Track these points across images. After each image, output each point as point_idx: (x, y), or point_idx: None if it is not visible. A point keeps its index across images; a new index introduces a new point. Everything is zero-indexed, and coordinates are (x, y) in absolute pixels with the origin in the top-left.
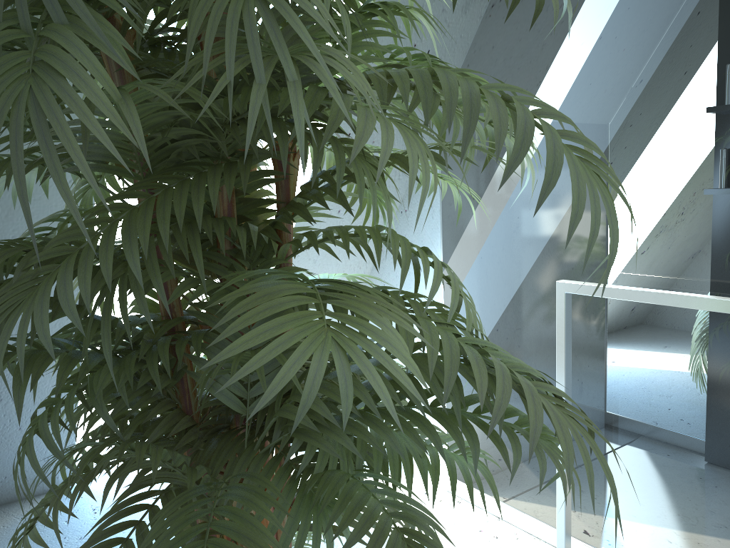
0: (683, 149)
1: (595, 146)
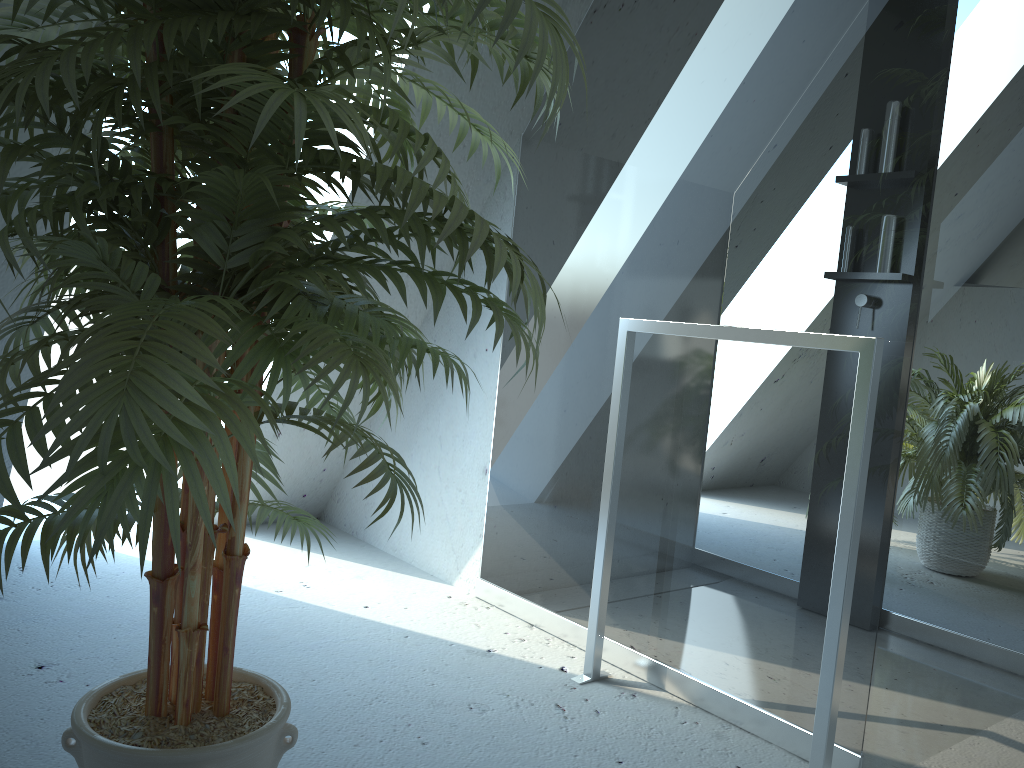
0: (767, 177)
1: (559, 8)
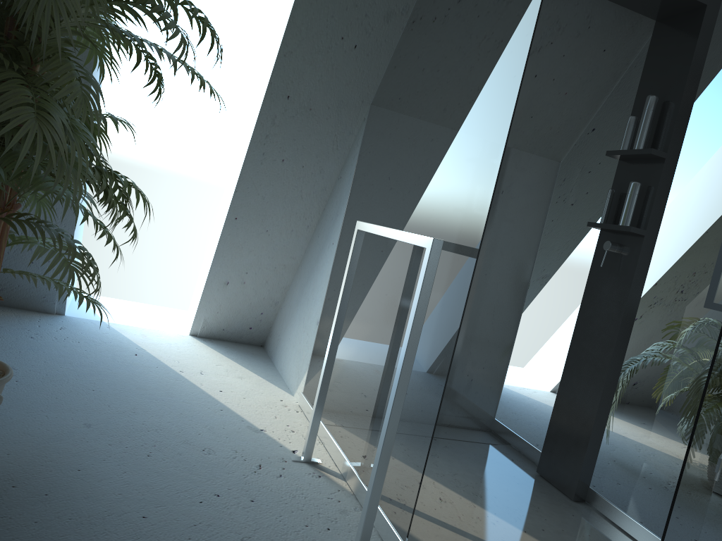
0: (447, 130)
1: None
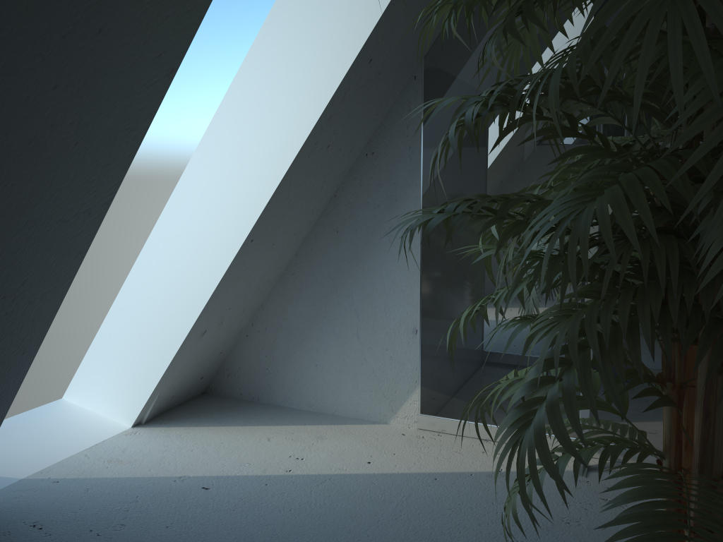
0: None
1: None
